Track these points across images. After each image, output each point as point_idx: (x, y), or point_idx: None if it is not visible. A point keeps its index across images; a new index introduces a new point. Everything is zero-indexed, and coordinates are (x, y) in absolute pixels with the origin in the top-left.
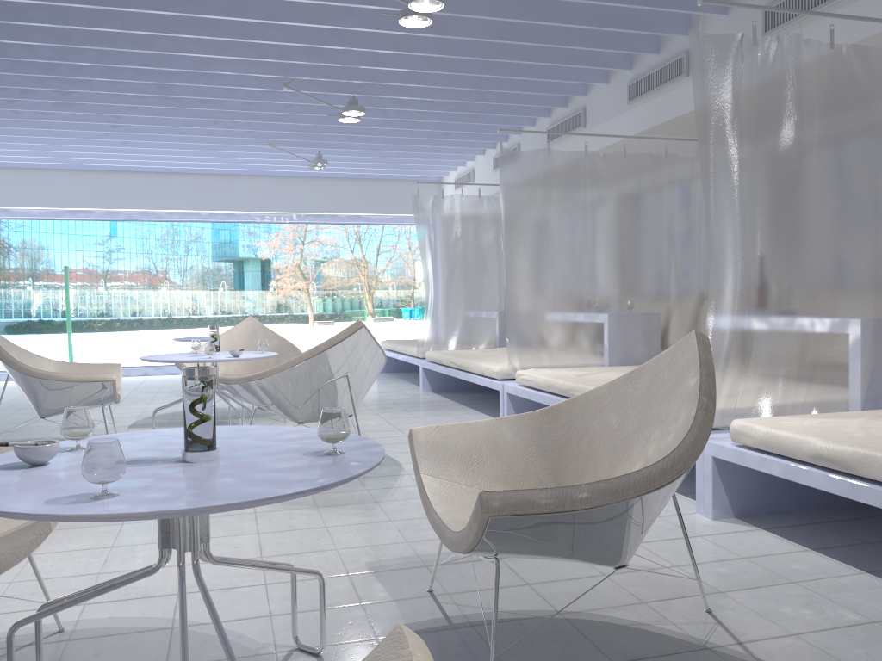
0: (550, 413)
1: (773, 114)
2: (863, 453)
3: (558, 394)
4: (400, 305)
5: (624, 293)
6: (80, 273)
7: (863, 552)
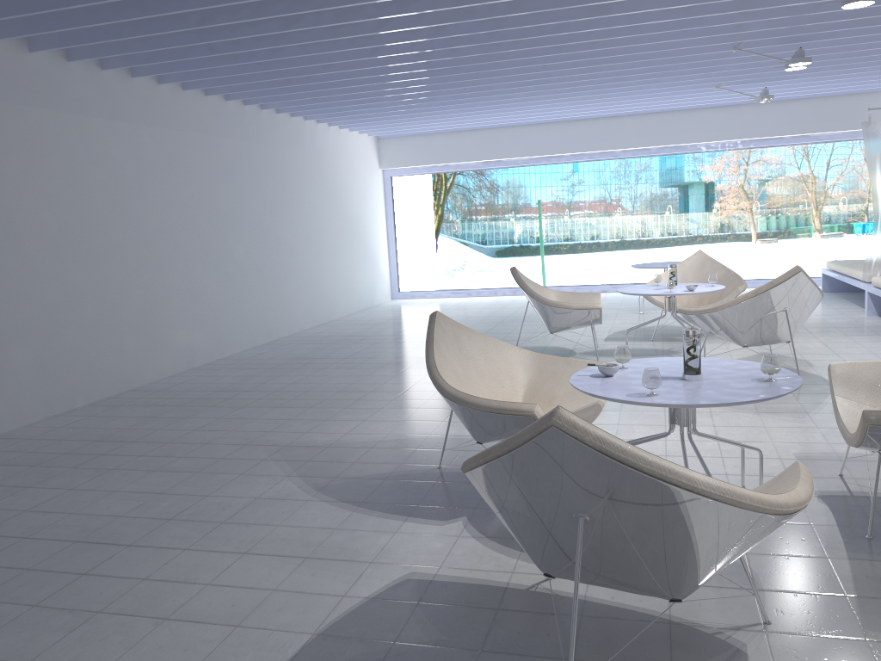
0: None
1: None
2: None
3: None
4: (852, 220)
5: None
6: (549, 205)
7: None
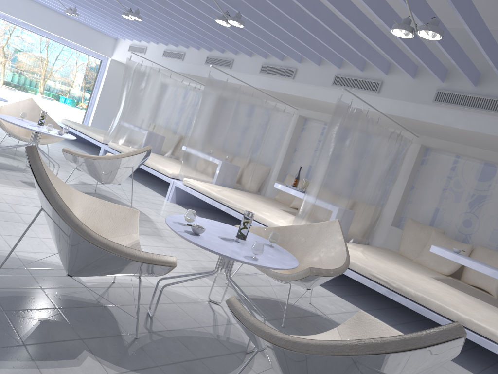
0: (276, 229)
1: (345, 134)
2: (353, 261)
3: (208, 197)
4: (61, 93)
5: (232, 155)
6: None
7: (332, 288)
